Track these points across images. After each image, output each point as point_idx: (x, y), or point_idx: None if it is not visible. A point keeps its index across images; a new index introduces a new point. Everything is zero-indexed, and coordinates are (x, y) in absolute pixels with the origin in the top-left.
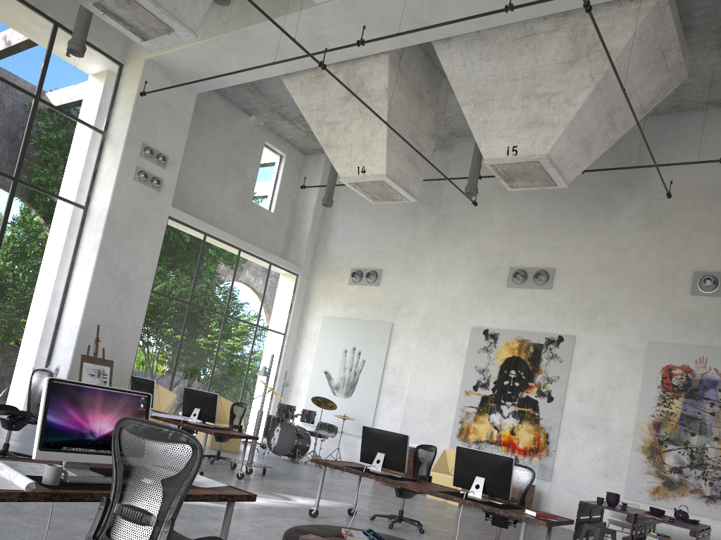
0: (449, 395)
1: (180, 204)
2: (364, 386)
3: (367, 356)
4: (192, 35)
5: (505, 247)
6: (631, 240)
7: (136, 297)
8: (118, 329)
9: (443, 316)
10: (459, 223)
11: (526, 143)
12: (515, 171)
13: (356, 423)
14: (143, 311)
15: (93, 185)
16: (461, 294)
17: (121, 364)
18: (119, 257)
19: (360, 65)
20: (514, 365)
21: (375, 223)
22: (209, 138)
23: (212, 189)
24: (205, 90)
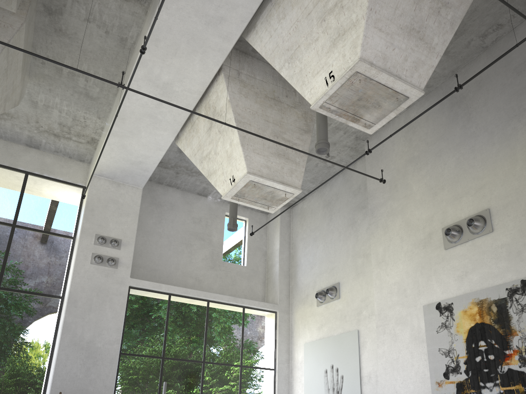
0: (422, 392)
1: (151, 277)
2: None
3: (343, 370)
4: None
5: (431, 211)
6: None
7: (104, 361)
8: (88, 393)
9: (394, 305)
10: (385, 210)
11: (338, 62)
12: (348, 101)
13: None
14: (113, 372)
15: (67, 278)
16: (404, 276)
17: None
18: (83, 329)
19: (210, 95)
20: (480, 334)
21: (326, 244)
22: (171, 221)
23: (180, 259)
24: (144, 182)
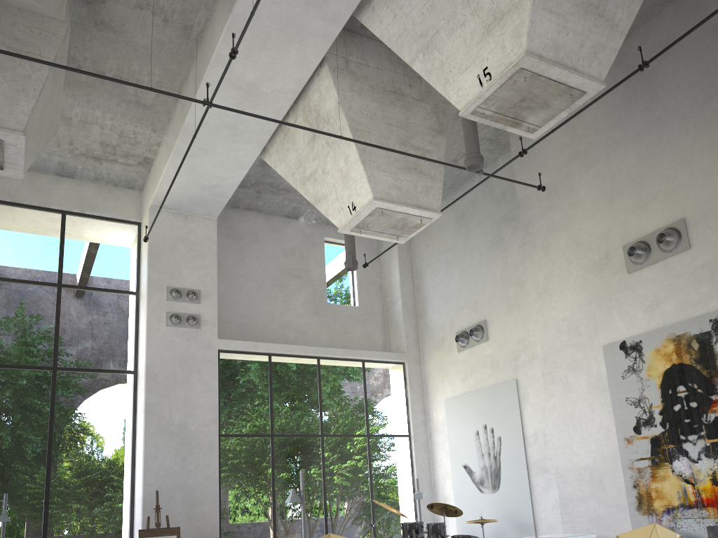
0: (607, 451)
1: (241, 333)
2: (509, 471)
3: (501, 431)
4: (19, 135)
5: (607, 223)
6: None
7: (202, 447)
8: (189, 488)
9: (564, 346)
10: (543, 224)
11: (495, 55)
12: (509, 103)
13: (515, 523)
14: (214, 459)
15: (137, 346)
16: (575, 309)
17: (203, 527)
18: (170, 410)
19: (310, 94)
20: (679, 377)
21: (464, 271)
22: (256, 257)
23: (275, 306)
24: (219, 210)
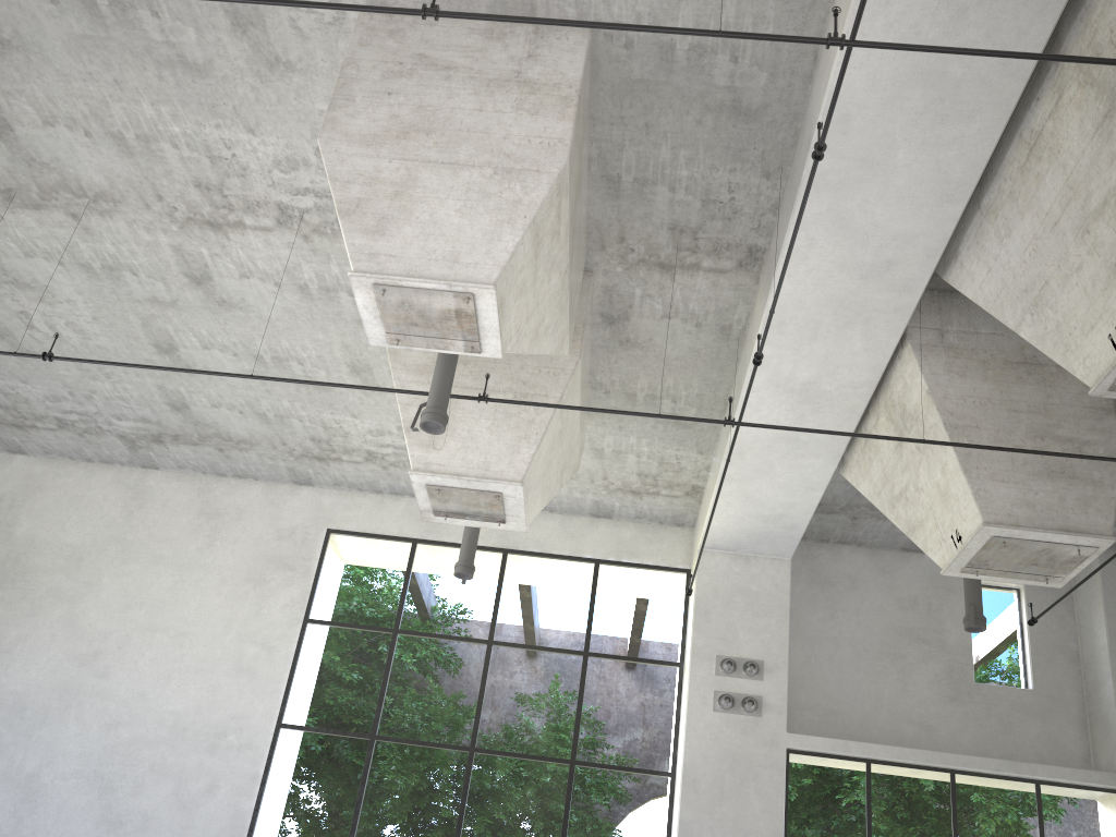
0: None
1: (828, 726)
2: None
3: None
4: (516, 485)
5: None
6: None
7: None
8: None
9: None
10: None
11: None
12: None
13: None
14: None
15: (677, 738)
16: None
17: None
18: (712, 833)
19: (892, 384)
20: None
21: None
22: (853, 611)
23: (882, 686)
24: (791, 547)
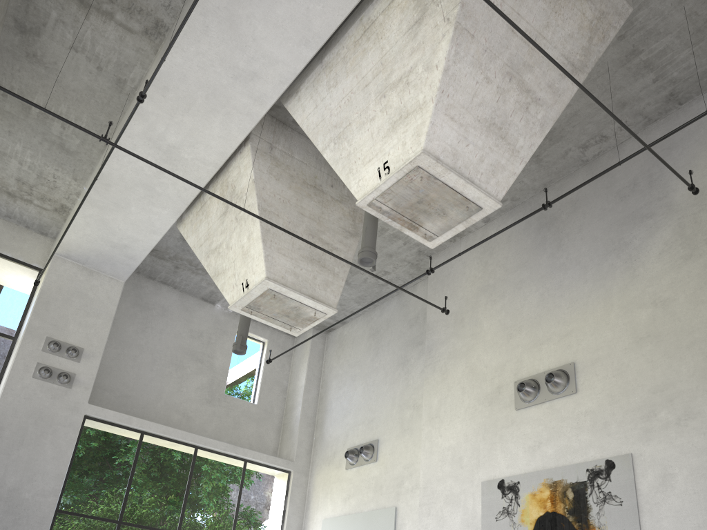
0: None
1: (120, 405)
2: None
3: None
4: None
5: (503, 357)
6: (673, 282)
7: (31, 520)
8: None
9: (445, 477)
10: (446, 349)
11: (396, 150)
12: (406, 202)
13: None
14: None
15: None
16: (462, 439)
17: None
18: (6, 470)
19: (230, 171)
20: (550, 527)
21: (367, 387)
22: (159, 331)
23: (166, 385)
24: (127, 273)
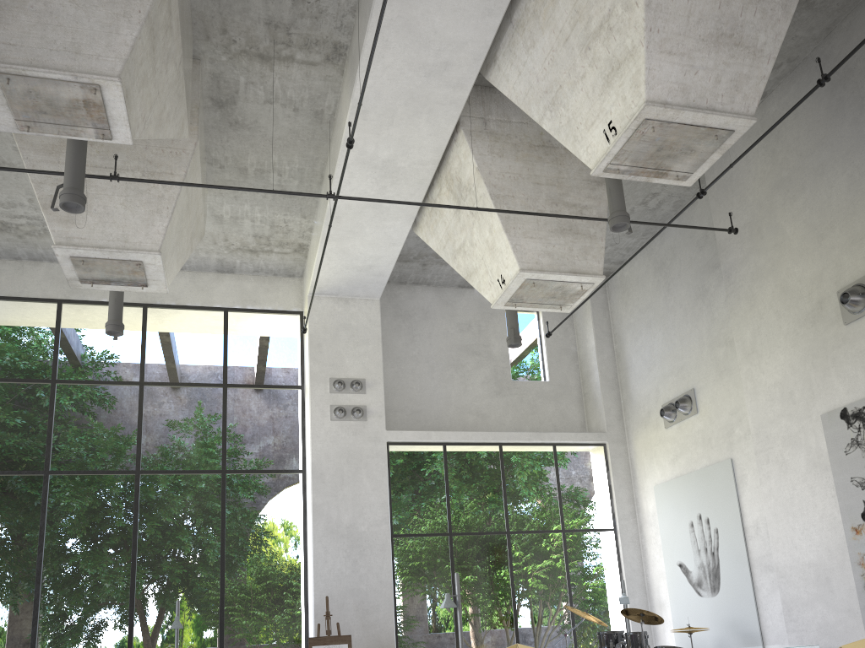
0: (832, 544)
1: (414, 422)
2: (729, 569)
3: (717, 521)
4: (155, 254)
5: (818, 265)
6: None
7: (374, 549)
8: (361, 593)
9: (778, 417)
10: (747, 270)
11: (618, 107)
12: (644, 155)
13: (739, 632)
14: (387, 562)
15: (304, 444)
16: (788, 372)
17: (378, 635)
18: (338, 510)
19: (450, 162)
20: None
21: (667, 331)
22: (427, 335)
23: (450, 389)
24: (380, 290)
